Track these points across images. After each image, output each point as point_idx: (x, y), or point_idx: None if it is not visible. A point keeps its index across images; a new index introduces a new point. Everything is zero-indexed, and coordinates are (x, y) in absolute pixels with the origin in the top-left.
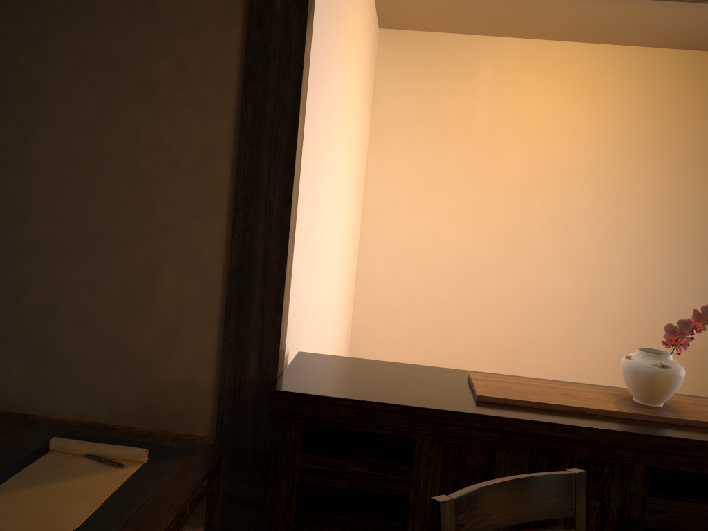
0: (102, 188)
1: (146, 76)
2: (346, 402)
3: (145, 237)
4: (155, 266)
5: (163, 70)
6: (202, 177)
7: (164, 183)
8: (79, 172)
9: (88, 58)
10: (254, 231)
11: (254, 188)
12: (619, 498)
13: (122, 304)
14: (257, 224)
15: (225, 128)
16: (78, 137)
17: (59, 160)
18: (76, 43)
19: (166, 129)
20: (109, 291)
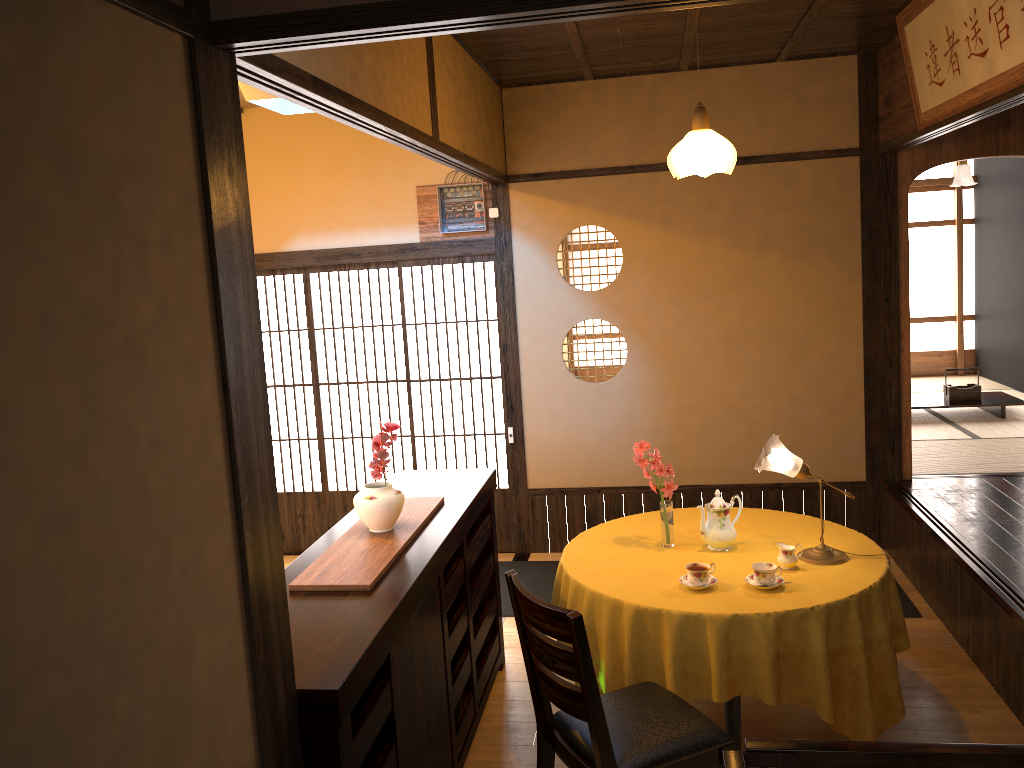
0: (111, 554)
1: (129, 330)
2: (368, 651)
3: (169, 601)
4: (185, 639)
5: (145, 314)
6: (204, 469)
7: (173, 501)
8: (76, 545)
9: (54, 314)
10: (257, 516)
11: (250, 458)
12: (439, 601)
13: (164, 735)
14: (258, 505)
15: (211, 386)
16: (64, 478)
17: (45, 539)
18: (30, 286)
19: (162, 412)
20: (148, 727)
